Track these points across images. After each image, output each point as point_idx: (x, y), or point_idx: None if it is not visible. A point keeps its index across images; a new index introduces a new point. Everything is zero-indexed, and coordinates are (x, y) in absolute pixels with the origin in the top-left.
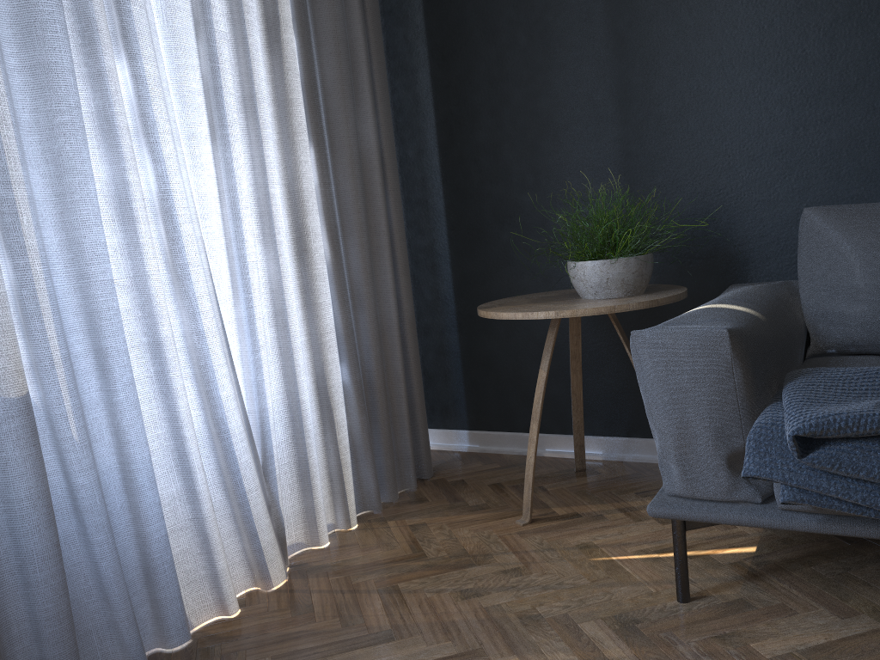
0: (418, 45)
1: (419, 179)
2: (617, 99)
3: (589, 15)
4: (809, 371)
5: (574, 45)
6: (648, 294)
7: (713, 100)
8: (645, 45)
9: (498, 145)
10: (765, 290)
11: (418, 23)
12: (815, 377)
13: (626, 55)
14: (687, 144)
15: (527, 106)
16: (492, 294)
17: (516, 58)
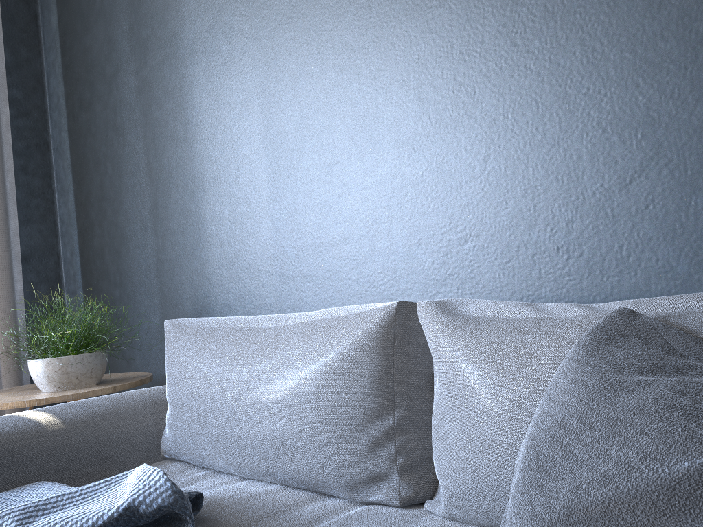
0: (69, 173)
1: (72, 274)
2: (152, 215)
3: (137, 149)
4: (24, 486)
5: (131, 173)
6: (79, 389)
7: (196, 218)
8: (162, 172)
9: (103, 250)
10: (152, 392)
11: (68, 157)
12: (5, 495)
13: (154, 180)
14: (186, 254)
15: (114, 219)
16: (106, 370)
17: (107, 183)
